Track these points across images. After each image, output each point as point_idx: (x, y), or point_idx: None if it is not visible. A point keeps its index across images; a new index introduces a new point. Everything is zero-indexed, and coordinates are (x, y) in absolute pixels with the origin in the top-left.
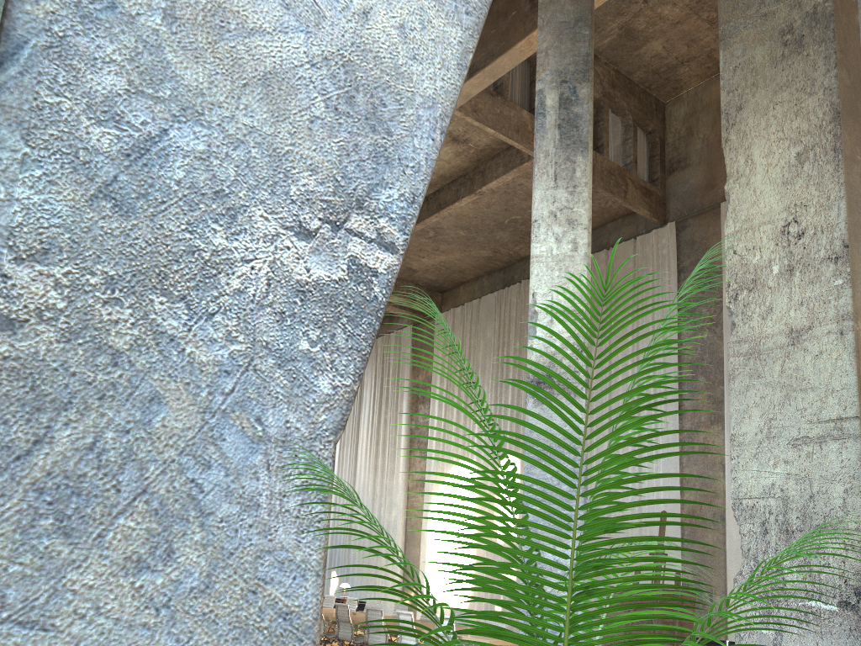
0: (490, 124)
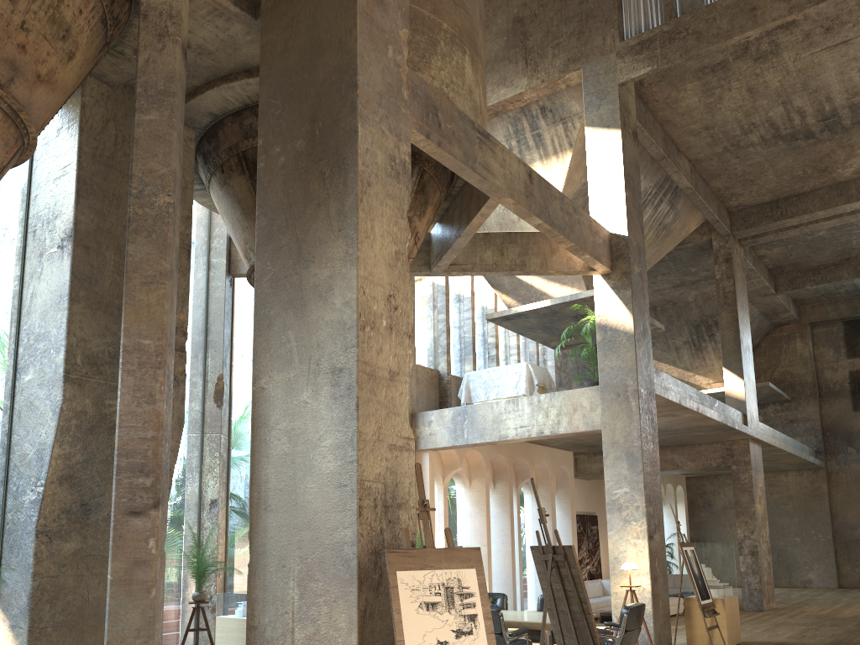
0: None
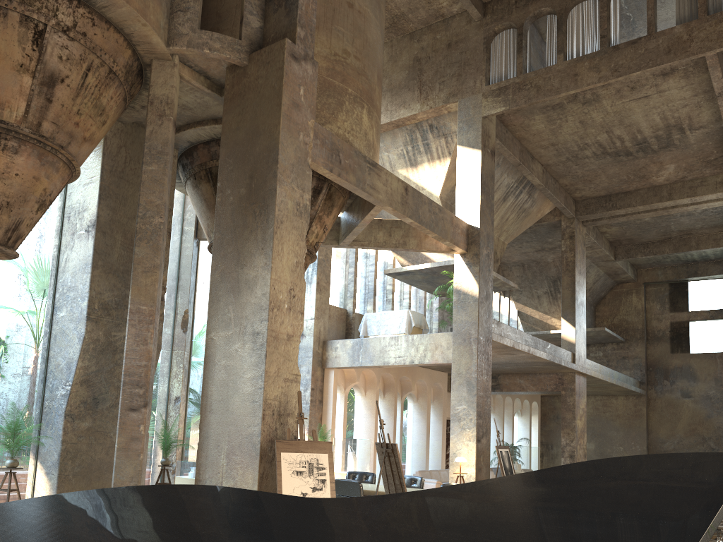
0: (633, 69)
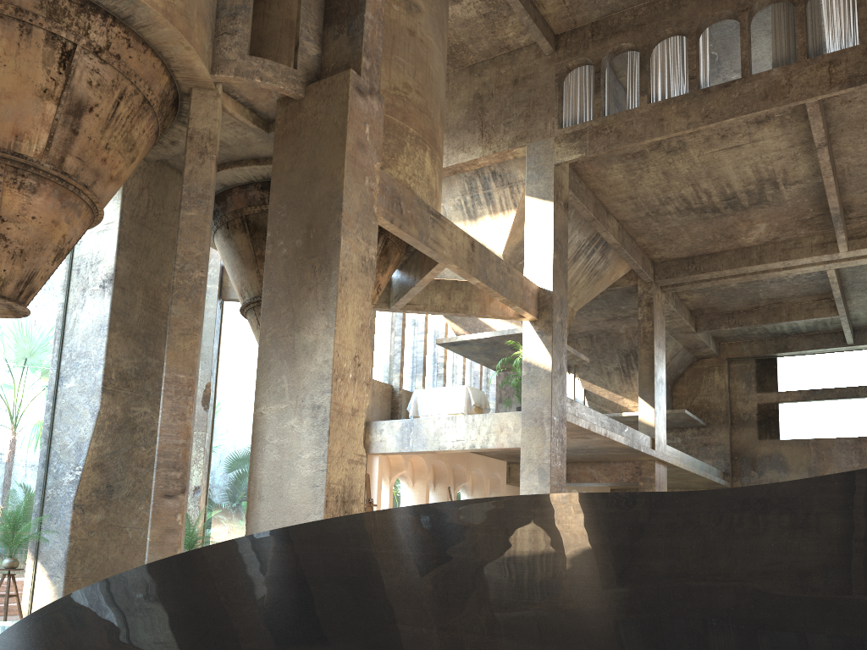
0: (726, 115)
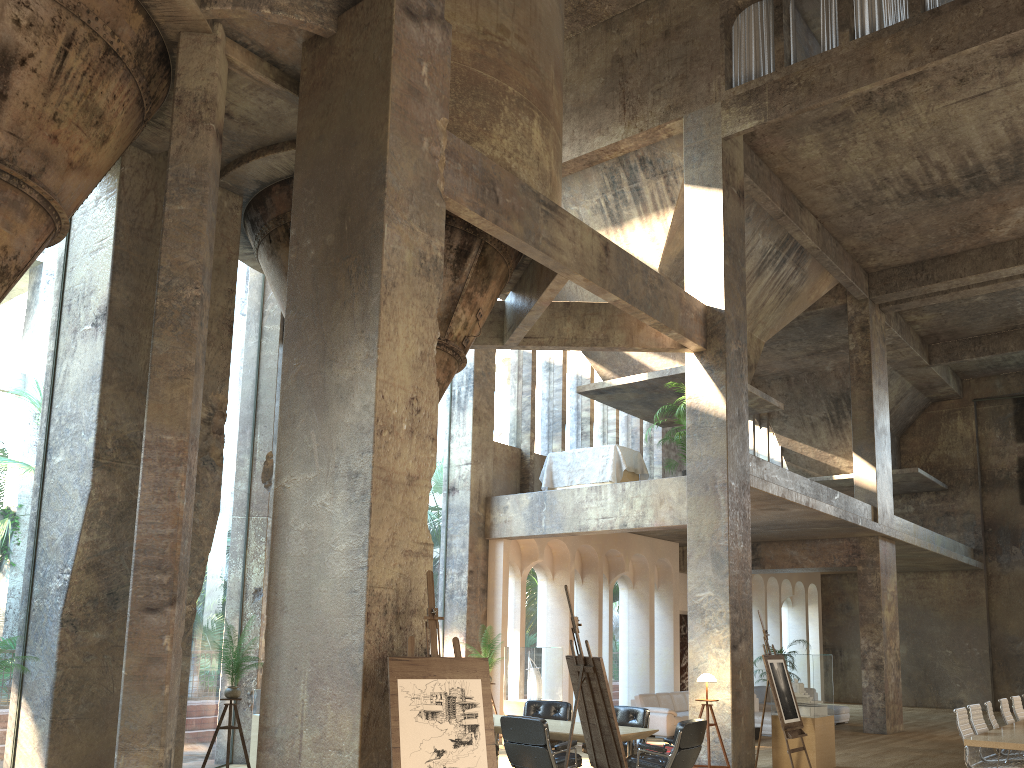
0: (966, 42)
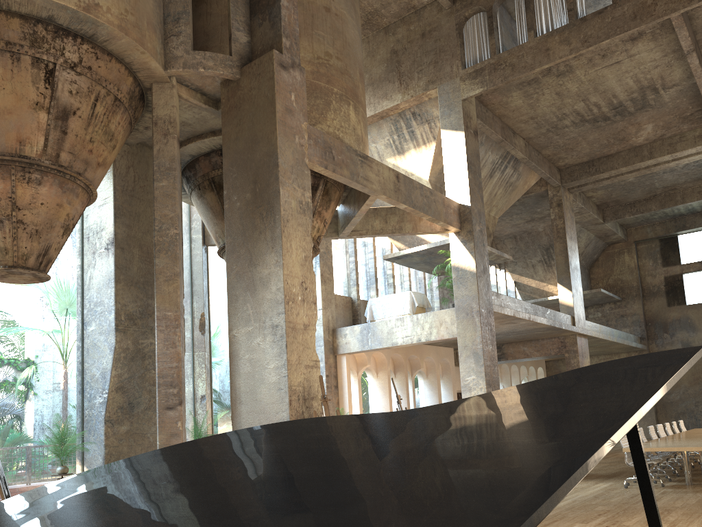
0: (602, 37)
